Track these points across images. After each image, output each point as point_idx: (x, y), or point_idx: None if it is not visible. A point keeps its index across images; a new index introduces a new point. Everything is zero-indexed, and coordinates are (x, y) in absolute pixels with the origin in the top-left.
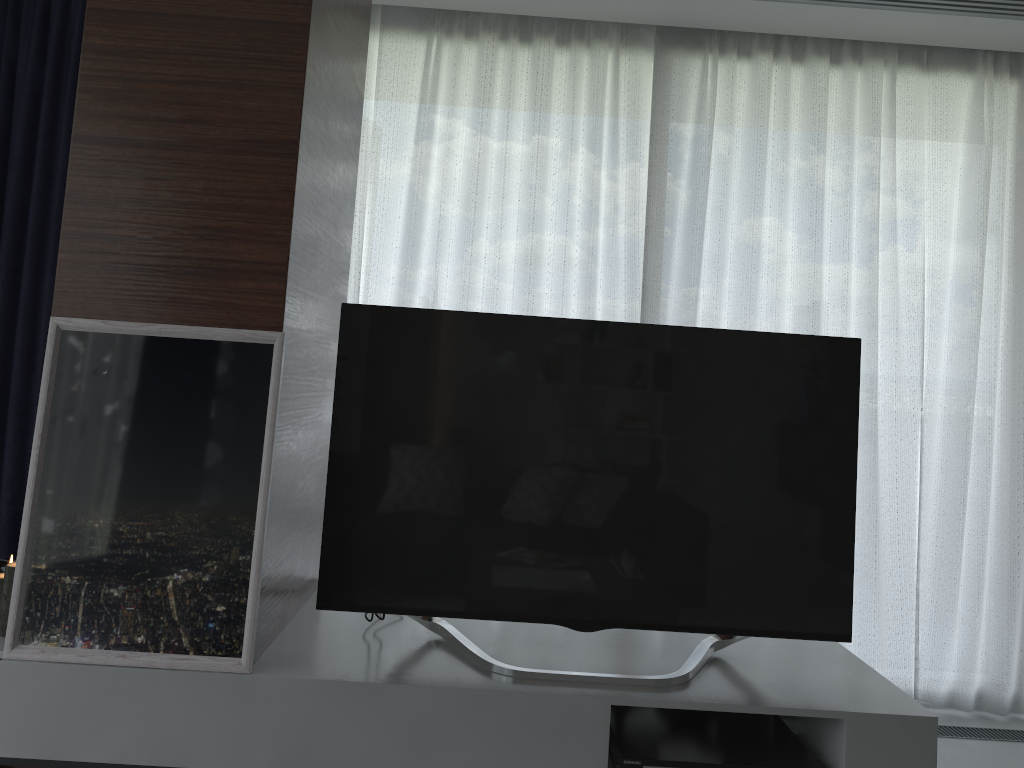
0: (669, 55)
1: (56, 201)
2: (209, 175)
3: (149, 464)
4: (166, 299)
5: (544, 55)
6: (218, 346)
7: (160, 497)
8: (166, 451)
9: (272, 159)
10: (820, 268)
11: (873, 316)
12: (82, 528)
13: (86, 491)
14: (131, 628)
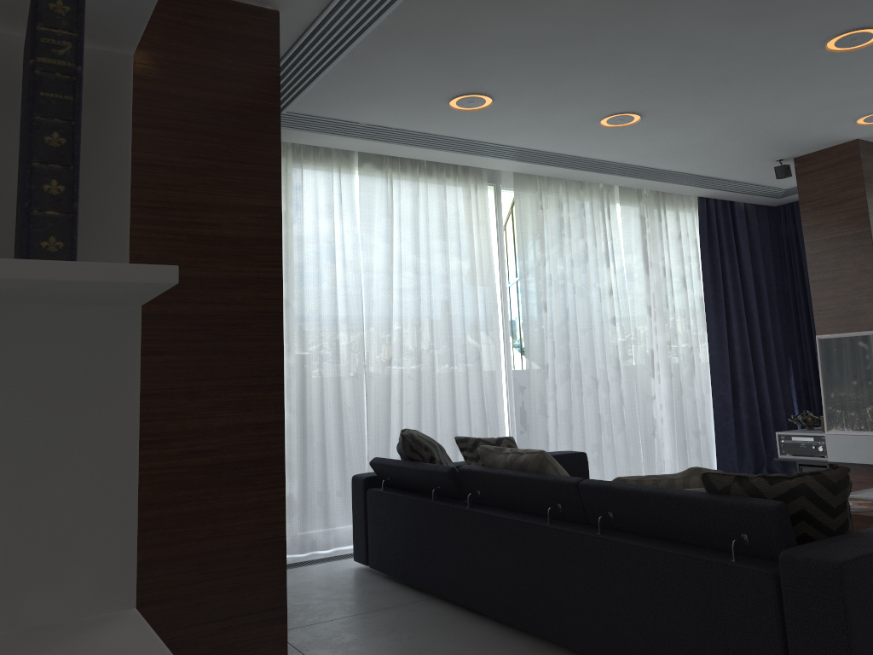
0: None
1: None
2: (850, 284)
3: (853, 375)
4: (847, 325)
5: None
6: (865, 337)
7: (858, 385)
8: (857, 371)
9: (868, 275)
10: None
11: None
12: (838, 396)
13: (837, 385)
14: (858, 424)
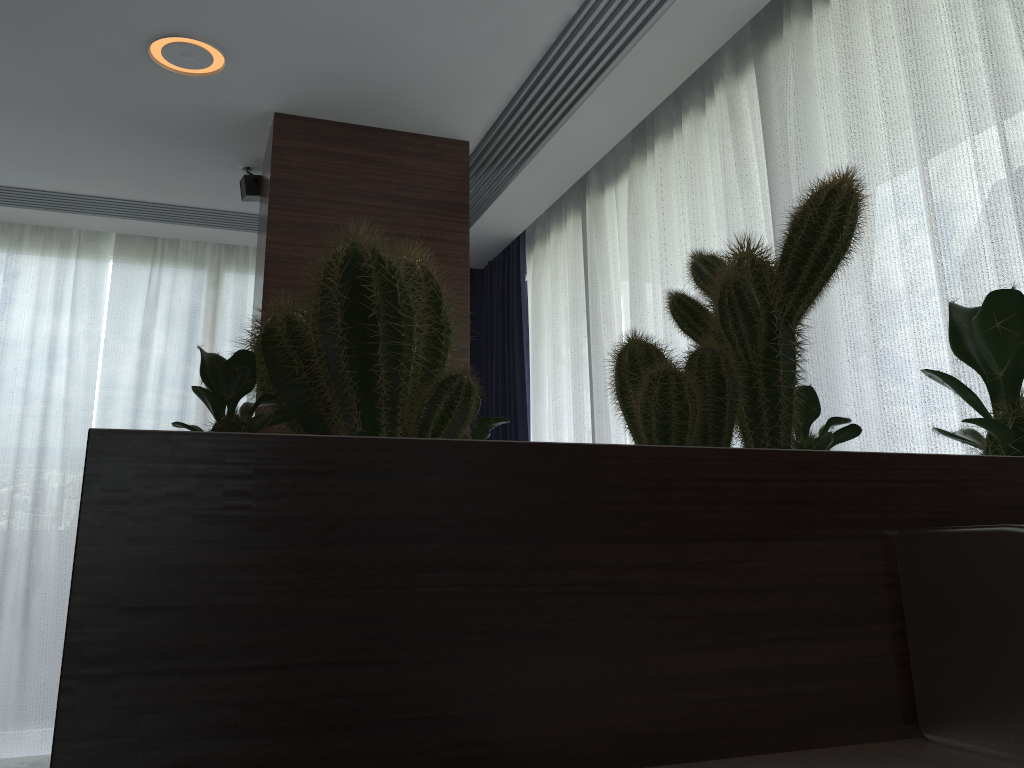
0: (765, 55)
1: (506, 398)
2: None
3: None
4: None
5: (687, 130)
6: None
7: None
8: None
9: None
10: (939, 220)
11: (1023, 261)
12: None
13: None
14: None
